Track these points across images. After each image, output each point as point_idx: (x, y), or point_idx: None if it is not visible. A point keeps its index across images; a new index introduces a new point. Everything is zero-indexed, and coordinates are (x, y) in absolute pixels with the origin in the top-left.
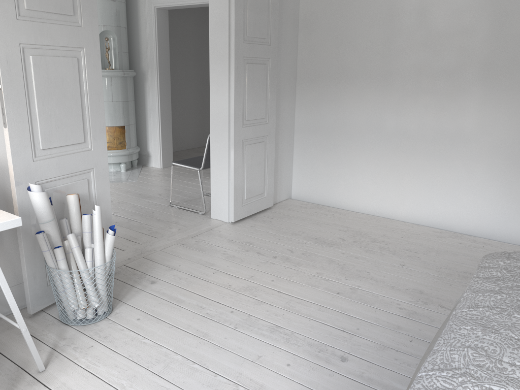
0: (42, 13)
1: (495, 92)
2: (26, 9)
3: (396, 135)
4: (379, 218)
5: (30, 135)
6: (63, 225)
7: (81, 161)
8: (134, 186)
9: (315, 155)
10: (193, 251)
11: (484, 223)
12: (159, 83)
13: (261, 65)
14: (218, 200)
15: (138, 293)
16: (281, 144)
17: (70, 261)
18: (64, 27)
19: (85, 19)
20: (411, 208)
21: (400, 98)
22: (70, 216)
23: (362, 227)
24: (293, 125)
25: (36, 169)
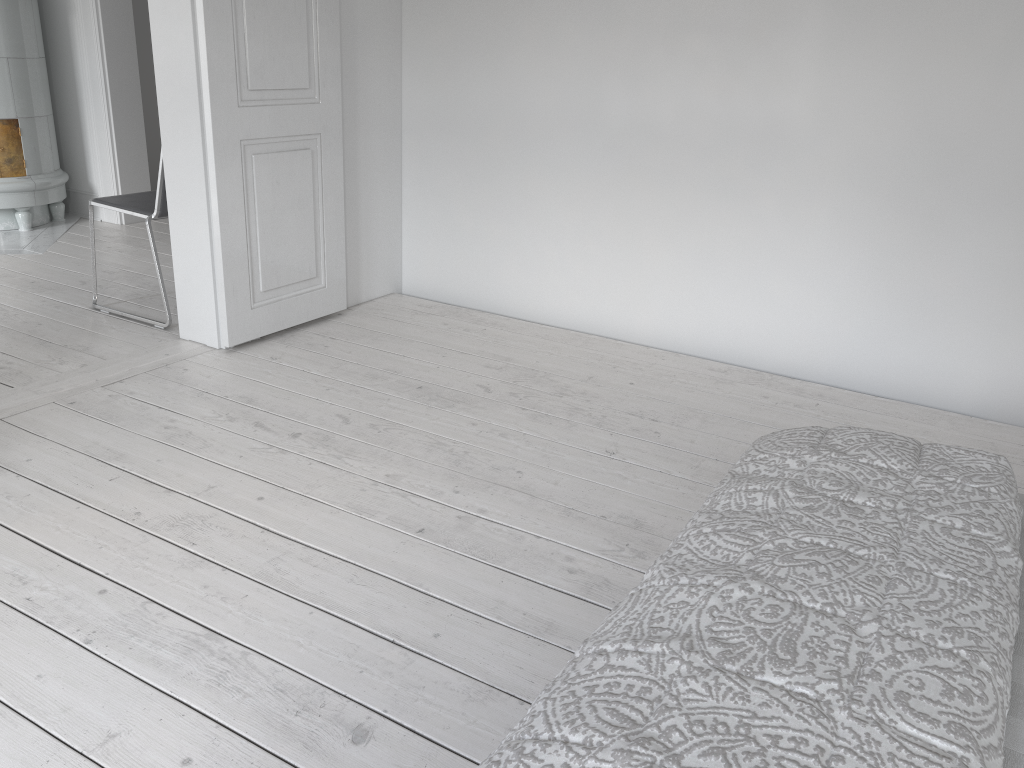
0: None
1: (860, 23)
2: None
3: (631, 137)
4: (591, 339)
5: None
6: None
7: None
8: (30, 264)
9: (450, 188)
10: (88, 420)
11: (825, 348)
12: (103, 16)
13: None
14: (192, 293)
15: None
16: (365, 160)
17: None
18: None
19: None
20: (664, 316)
21: (640, 43)
22: None
23: (544, 359)
24: (400, 116)
25: None
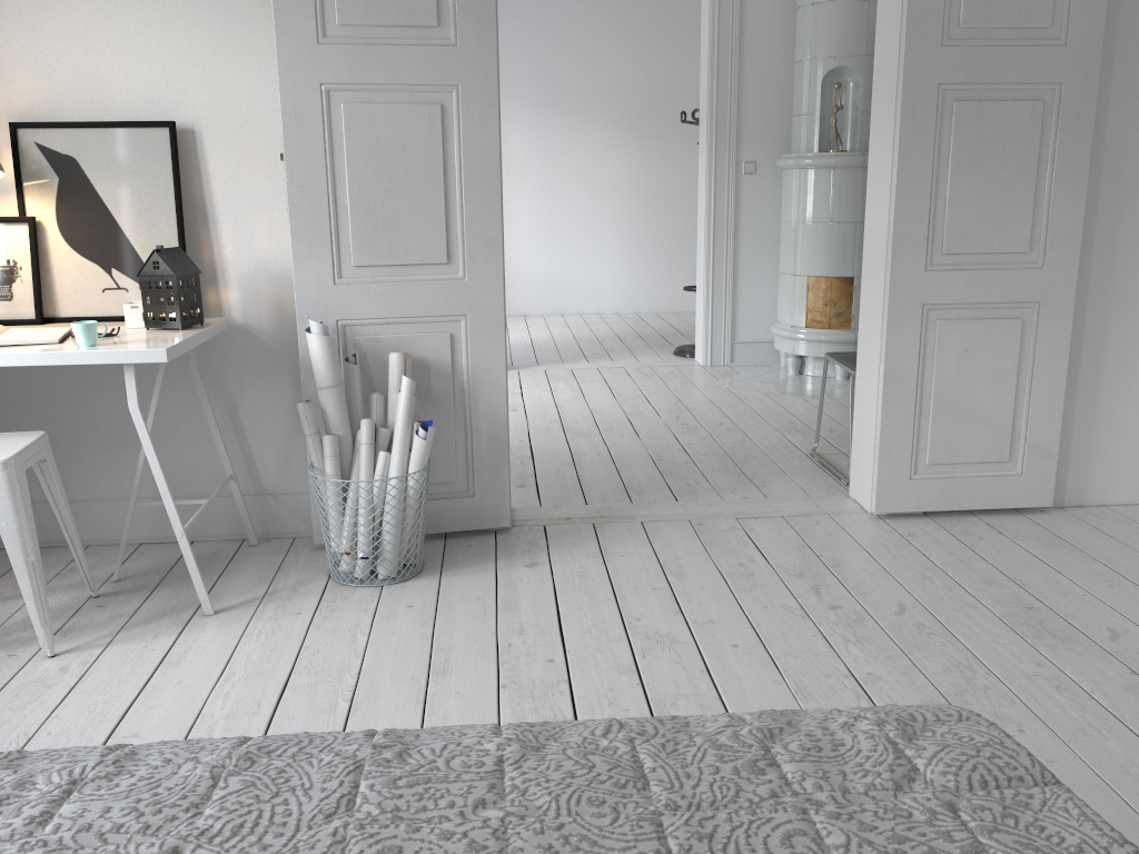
0: (371, 29)
1: None
2: (338, 25)
3: None
4: None
5: (332, 240)
6: (372, 404)
7: (437, 298)
8: (809, 408)
9: None
10: (693, 540)
11: None
12: None
13: (1019, 104)
14: (860, 452)
15: (480, 572)
16: (1118, 336)
17: (353, 467)
18: (415, 49)
19: (465, 30)
20: None
21: None
22: (388, 391)
23: None
24: None
25: (339, 298)
